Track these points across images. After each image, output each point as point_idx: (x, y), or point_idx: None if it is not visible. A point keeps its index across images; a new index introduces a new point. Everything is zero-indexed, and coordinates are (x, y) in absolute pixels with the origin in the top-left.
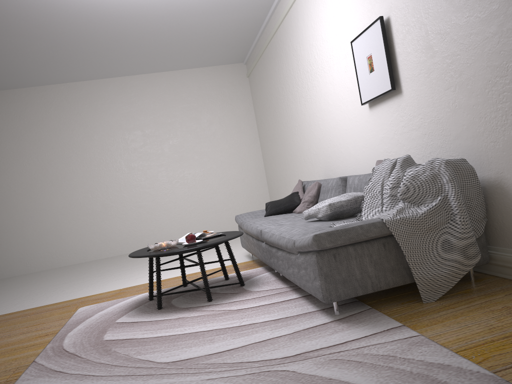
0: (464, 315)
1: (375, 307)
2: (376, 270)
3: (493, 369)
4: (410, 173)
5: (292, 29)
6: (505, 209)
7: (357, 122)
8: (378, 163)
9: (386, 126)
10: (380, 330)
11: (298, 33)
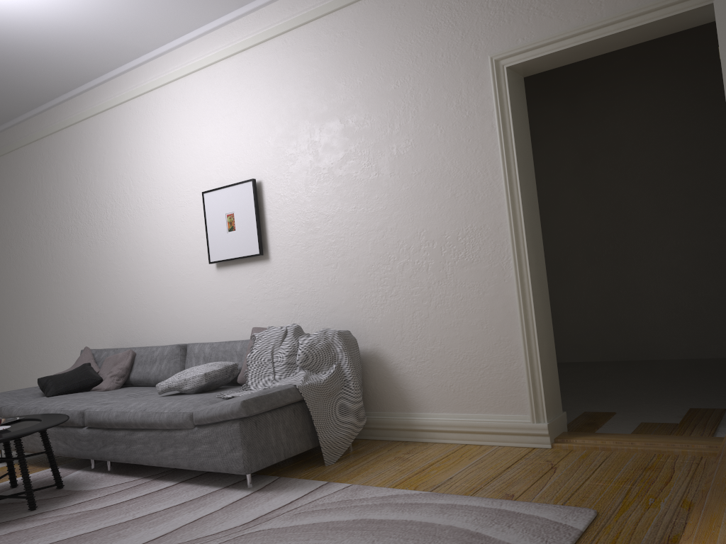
0: (371, 467)
1: (282, 476)
2: (287, 436)
3: (427, 490)
4: (306, 342)
5: (81, 146)
6: (379, 377)
7: (193, 281)
8: (256, 330)
9: (241, 291)
10: (314, 488)
11: (94, 155)
